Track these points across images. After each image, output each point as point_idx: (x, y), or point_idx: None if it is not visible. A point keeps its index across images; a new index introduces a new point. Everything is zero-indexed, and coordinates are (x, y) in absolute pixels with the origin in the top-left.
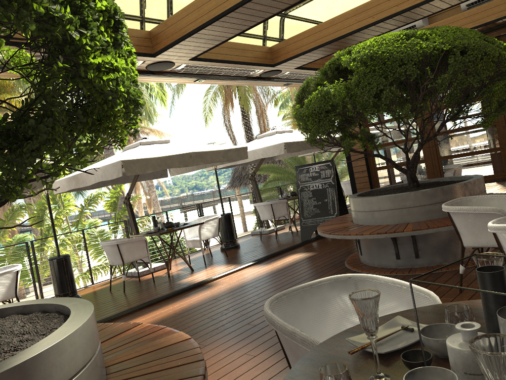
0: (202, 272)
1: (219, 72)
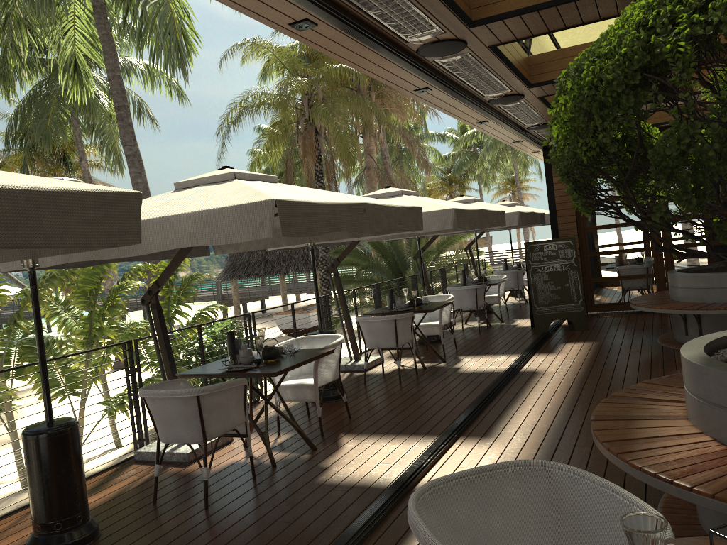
0: (471, 363)
1: (515, 117)
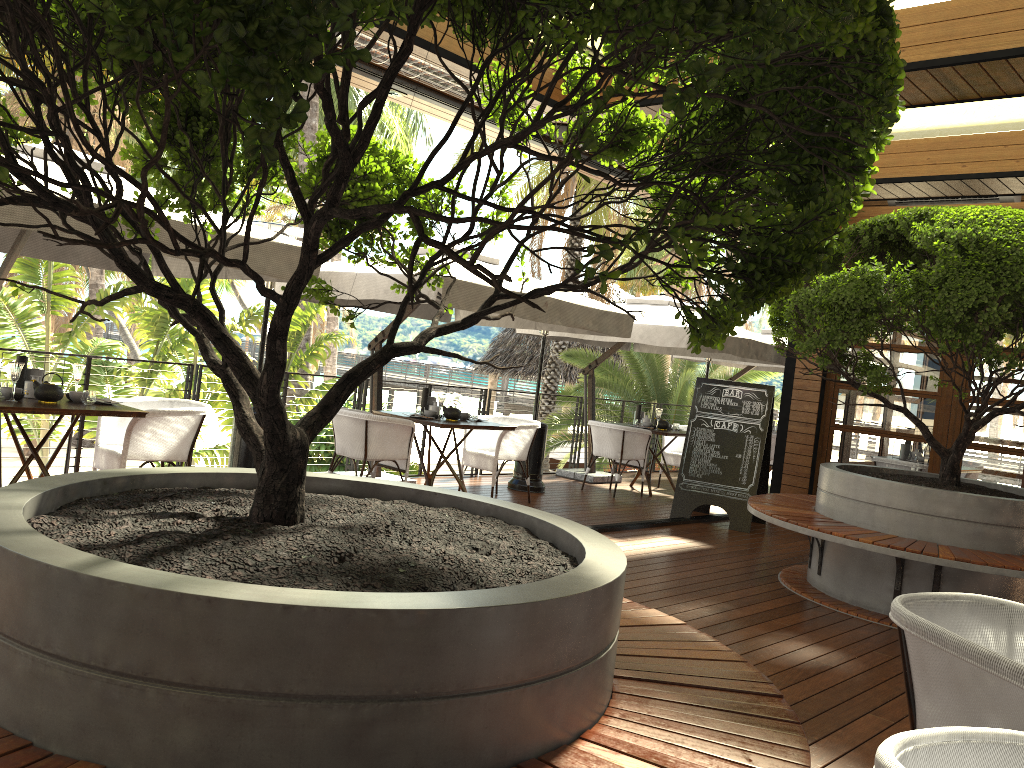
0: None
1: None
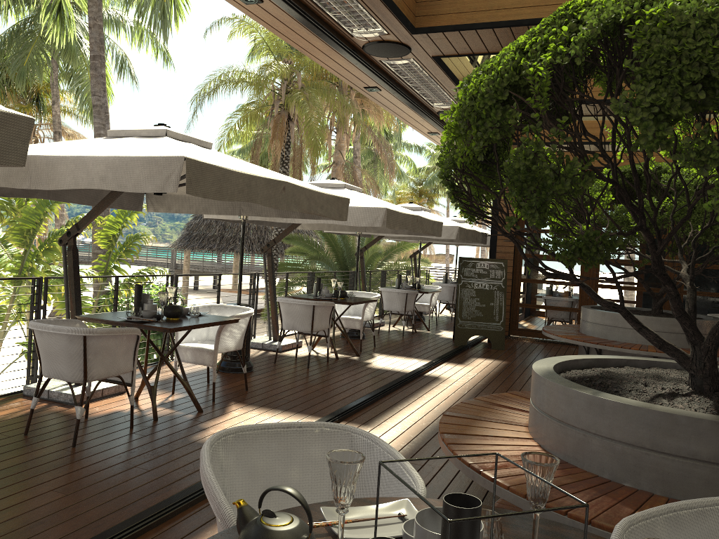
0: (383, 360)
1: None
